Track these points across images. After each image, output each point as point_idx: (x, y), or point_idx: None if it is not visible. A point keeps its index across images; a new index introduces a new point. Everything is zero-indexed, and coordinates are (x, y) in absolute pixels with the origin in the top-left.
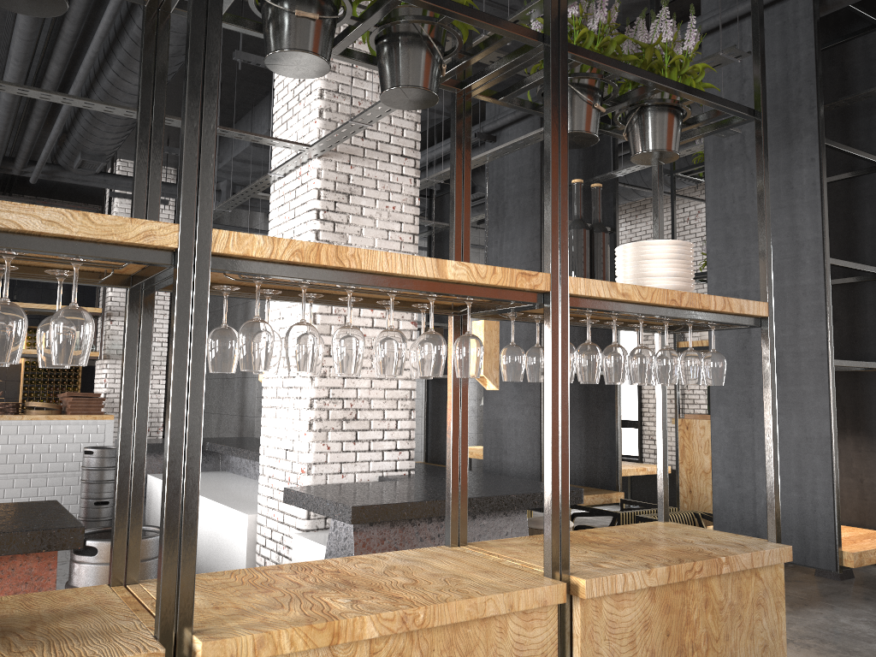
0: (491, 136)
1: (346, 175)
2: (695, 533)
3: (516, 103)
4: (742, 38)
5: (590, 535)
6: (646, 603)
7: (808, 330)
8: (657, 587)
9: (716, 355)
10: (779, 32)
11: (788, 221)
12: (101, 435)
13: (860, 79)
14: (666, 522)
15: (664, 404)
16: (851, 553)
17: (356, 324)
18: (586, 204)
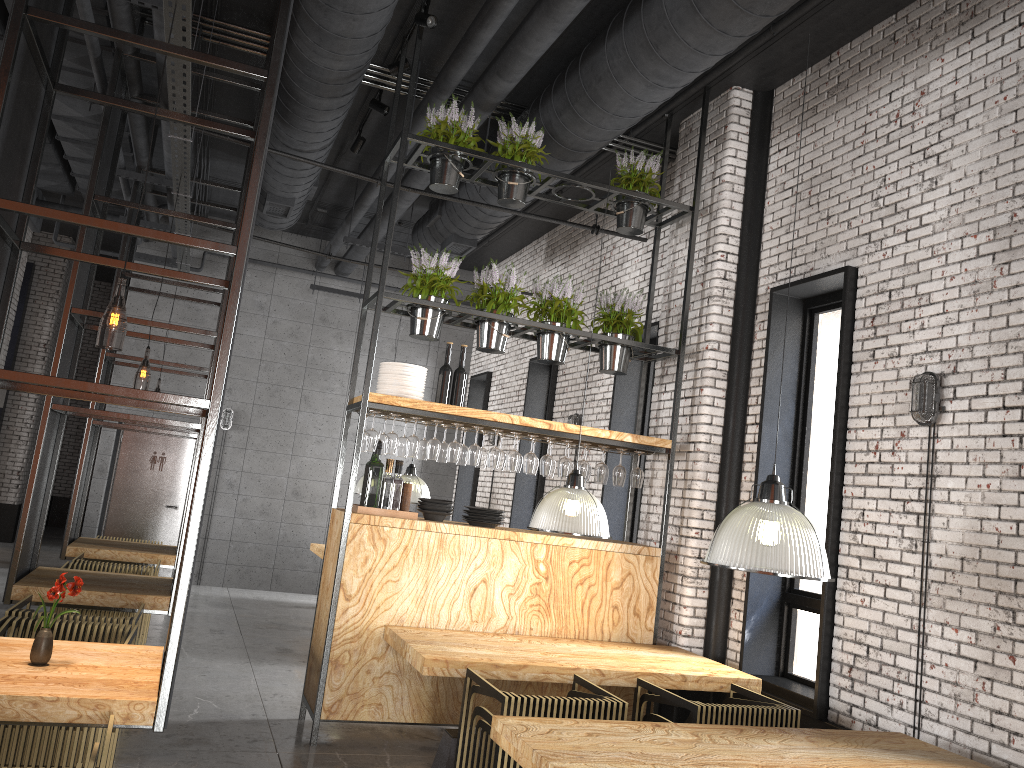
0: None
1: None
2: None
3: None
4: None
5: None
6: None
7: None
8: None
9: None
10: None
11: None
12: None
13: None
14: None
15: None
16: None
17: None
18: None
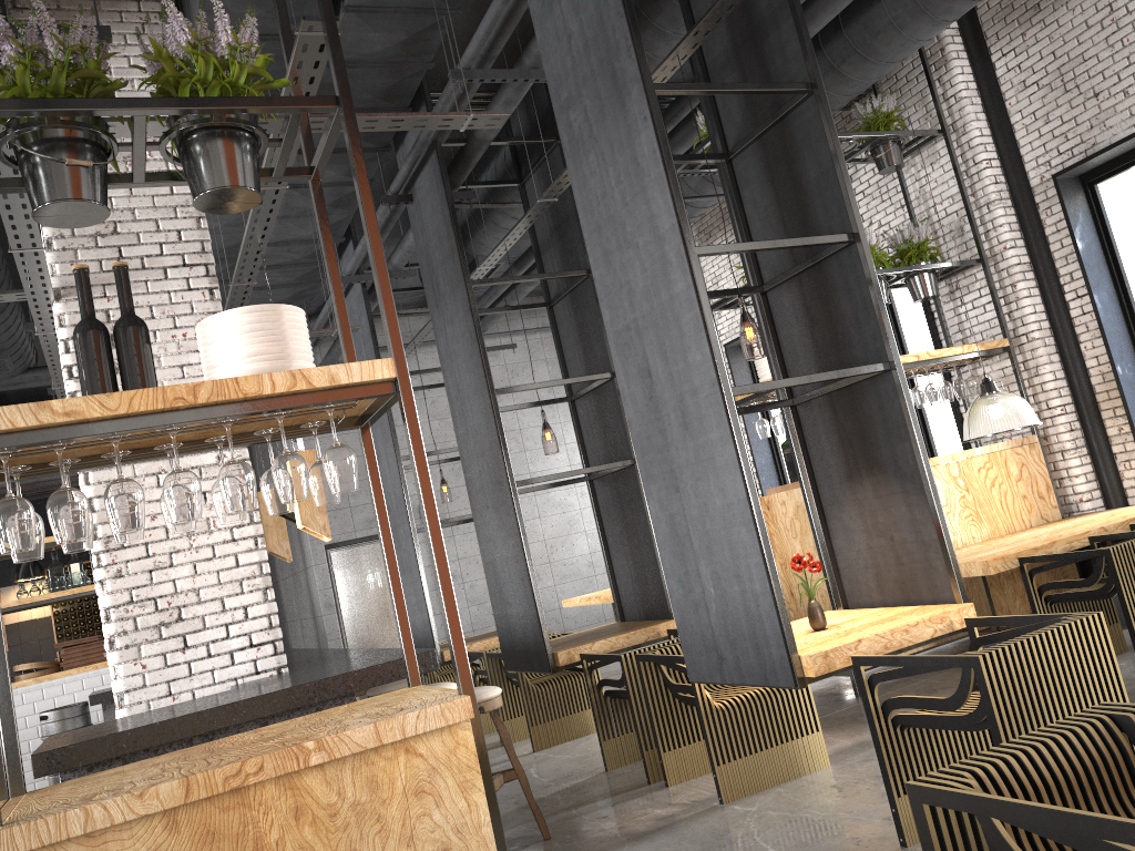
0: (404, 196)
1: (104, 312)
2: (397, 700)
3: (15, 186)
4: None
5: (238, 738)
6: (160, 837)
7: (695, 355)
8: (182, 810)
9: (331, 450)
10: None
11: (645, 210)
12: (108, 686)
13: None
14: (416, 686)
15: (384, 523)
16: (808, 657)
17: (156, 498)
18: (561, 247)
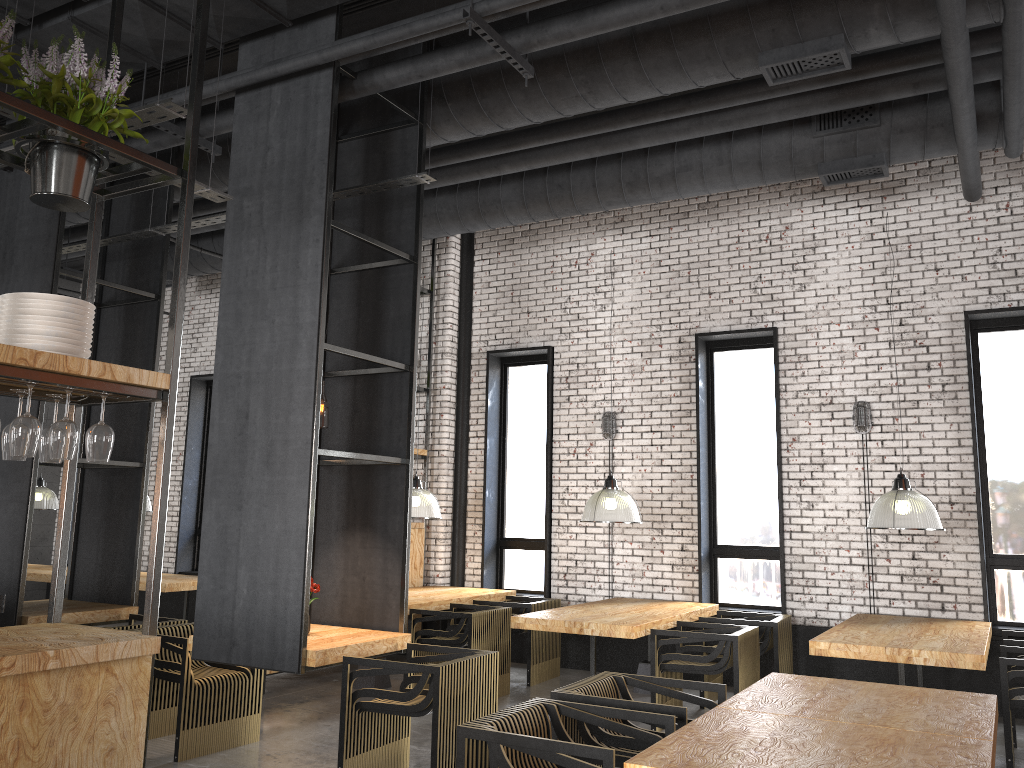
0: None
1: None
2: (68, 631)
3: None
4: (271, 103)
5: None
6: None
7: (298, 417)
8: None
9: (101, 427)
10: (303, 105)
11: (292, 301)
12: None
13: (396, 171)
14: (57, 623)
15: (71, 486)
16: (314, 652)
17: None
18: (133, 264)
